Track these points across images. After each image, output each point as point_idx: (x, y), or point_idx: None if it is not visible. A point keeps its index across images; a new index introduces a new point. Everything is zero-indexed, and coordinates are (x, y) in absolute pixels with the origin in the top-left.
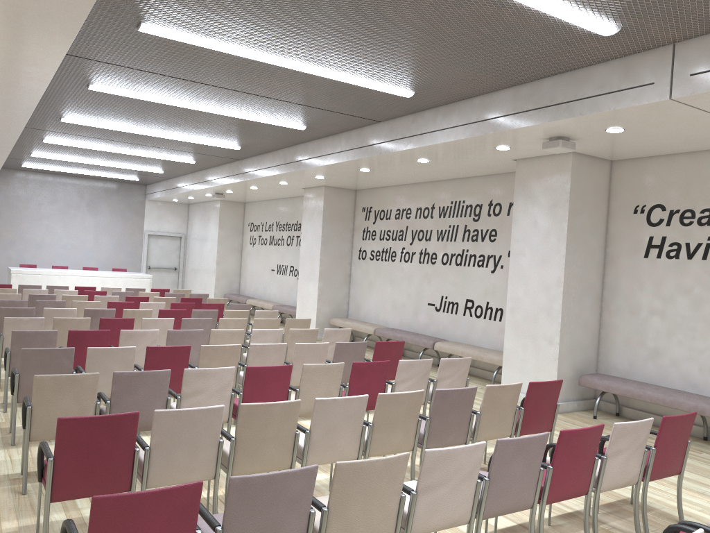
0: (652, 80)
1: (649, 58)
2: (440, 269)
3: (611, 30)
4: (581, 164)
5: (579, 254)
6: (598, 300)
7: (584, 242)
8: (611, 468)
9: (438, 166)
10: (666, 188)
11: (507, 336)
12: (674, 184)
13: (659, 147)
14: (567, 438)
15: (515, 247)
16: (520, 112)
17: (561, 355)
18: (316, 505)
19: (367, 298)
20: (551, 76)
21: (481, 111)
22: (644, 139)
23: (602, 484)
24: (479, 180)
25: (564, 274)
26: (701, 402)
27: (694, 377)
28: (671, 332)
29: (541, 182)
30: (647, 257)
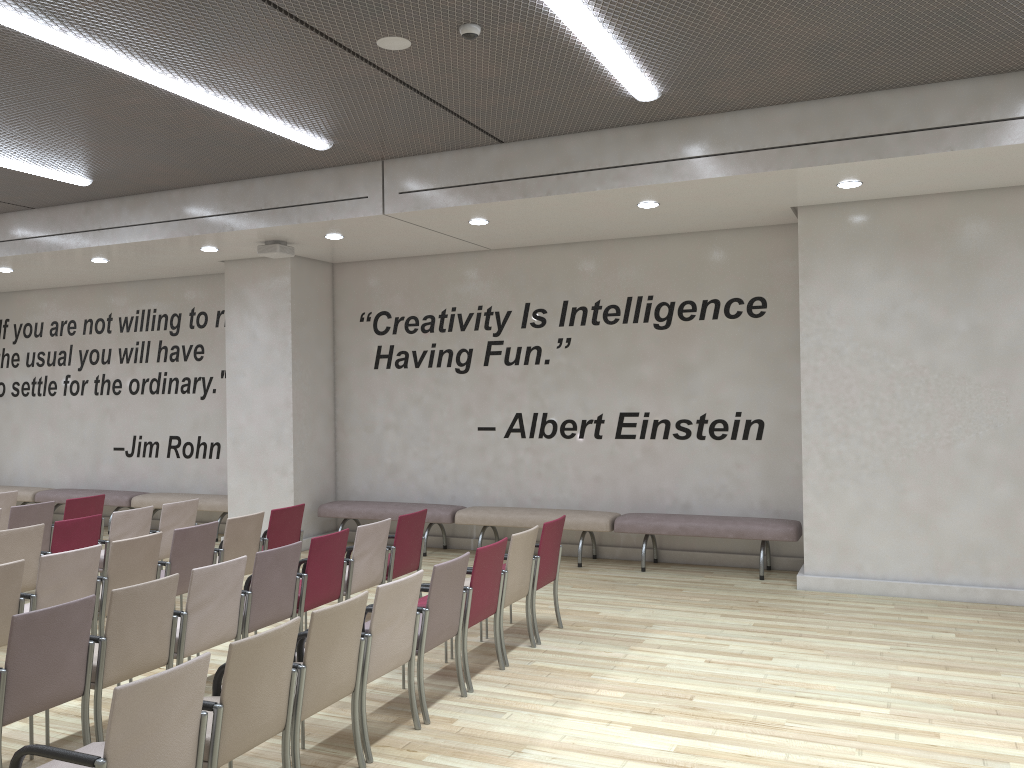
0: (366, 193)
1: (361, 172)
2: (129, 401)
3: (324, 146)
4: (301, 268)
5: (308, 369)
6: (331, 420)
7: (312, 356)
8: (358, 569)
9: (120, 266)
10: (390, 294)
11: (232, 473)
12: (397, 290)
13: (379, 252)
14: (318, 545)
15: (232, 366)
16: (231, 213)
17: (297, 486)
18: (92, 638)
19: (13, 451)
20: (264, 177)
21: (182, 207)
22: (364, 245)
23: (352, 586)
24: (174, 282)
25: (293, 393)
26: (438, 510)
27: (431, 487)
28: (406, 444)
29: (257, 289)
30: (378, 368)
